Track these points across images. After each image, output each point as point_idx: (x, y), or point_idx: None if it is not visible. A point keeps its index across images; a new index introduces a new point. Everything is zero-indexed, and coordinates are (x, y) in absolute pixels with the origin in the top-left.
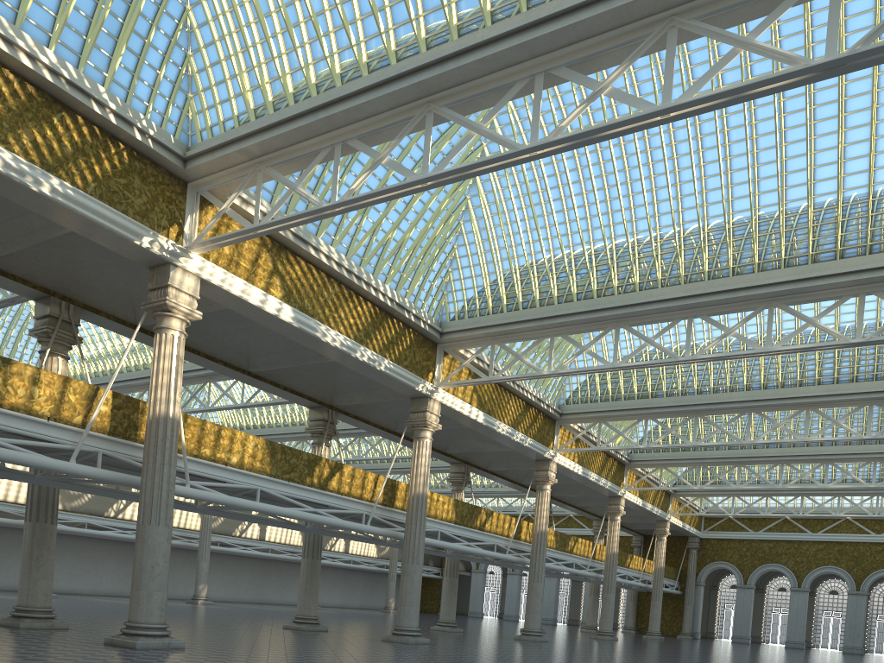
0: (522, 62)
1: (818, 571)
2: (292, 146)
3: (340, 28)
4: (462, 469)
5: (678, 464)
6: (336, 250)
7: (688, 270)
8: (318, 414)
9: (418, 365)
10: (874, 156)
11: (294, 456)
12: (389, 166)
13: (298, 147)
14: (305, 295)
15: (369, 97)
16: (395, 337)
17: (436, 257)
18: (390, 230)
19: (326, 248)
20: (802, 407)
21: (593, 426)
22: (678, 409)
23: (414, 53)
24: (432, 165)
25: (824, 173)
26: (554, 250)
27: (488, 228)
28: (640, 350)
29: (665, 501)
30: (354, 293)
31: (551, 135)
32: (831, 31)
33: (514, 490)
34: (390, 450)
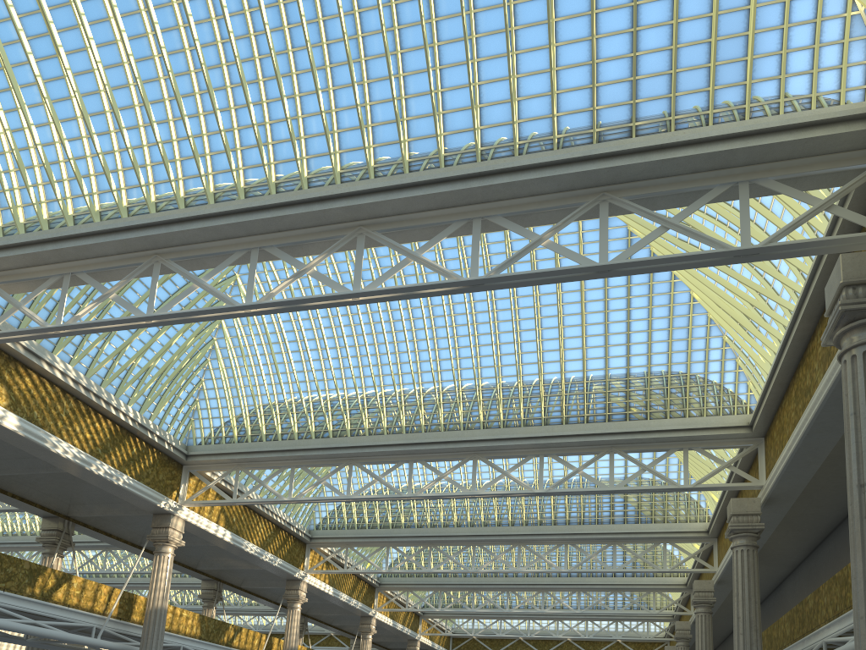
0: (240, 237)
1: None
2: (19, 269)
3: (75, 178)
4: (214, 585)
5: (422, 588)
6: (74, 368)
7: (408, 422)
8: (53, 524)
9: (161, 483)
10: (542, 353)
11: (13, 564)
12: (117, 301)
13: (26, 270)
14: (35, 406)
15: (99, 240)
16: (137, 455)
17: (183, 386)
18: (134, 357)
19: (63, 365)
20: (515, 542)
21: (341, 550)
22: (414, 539)
23: (145, 212)
24: (179, 306)
25: (507, 360)
26: (295, 393)
27: (233, 367)
28: (370, 485)
29: (415, 621)
30: (93, 410)
31: (263, 298)
32: (474, 259)
33: (272, 608)
34: (145, 565)
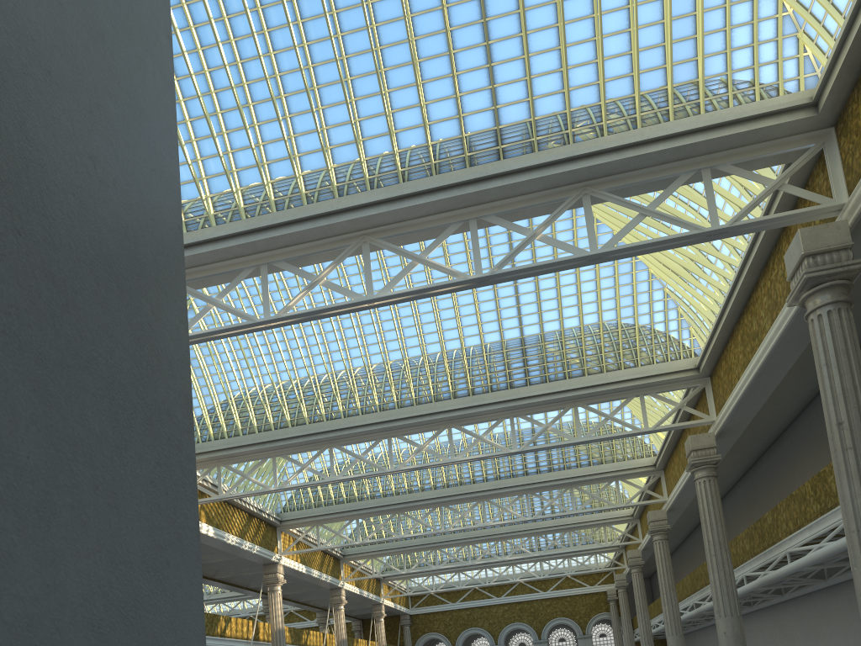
0: (248, 255)
1: (508, 628)
2: None
3: None
4: None
5: (385, 554)
6: None
7: (381, 401)
8: None
9: None
10: (501, 321)
11: None
12: None
13: None
14: None
15: None
16: None
17: None
18: None
19: None
20: (478, 499)
21: (312, 528)
22: (383, 508)
23: None
24: None
25: (469, 331)
26: (266, 385)
27: (202, 367)
28: (353, 464)
29: (377, 586)
30: None
31: (281, 311)
32: (476, 257)
33: (240, 594)
34: None
